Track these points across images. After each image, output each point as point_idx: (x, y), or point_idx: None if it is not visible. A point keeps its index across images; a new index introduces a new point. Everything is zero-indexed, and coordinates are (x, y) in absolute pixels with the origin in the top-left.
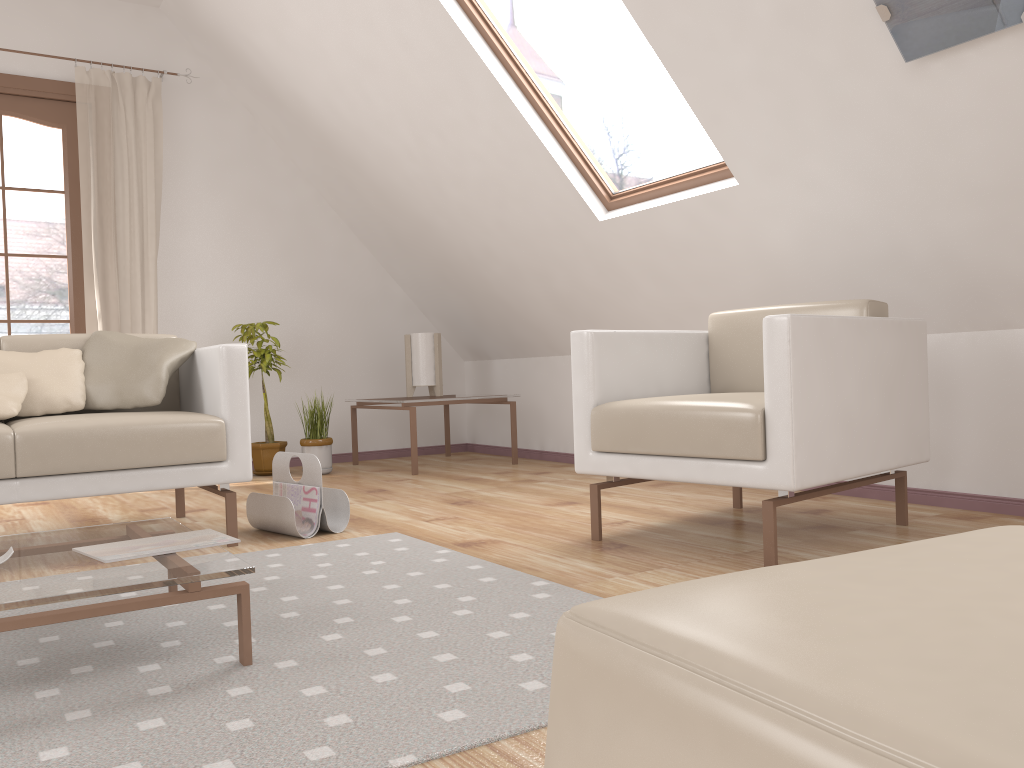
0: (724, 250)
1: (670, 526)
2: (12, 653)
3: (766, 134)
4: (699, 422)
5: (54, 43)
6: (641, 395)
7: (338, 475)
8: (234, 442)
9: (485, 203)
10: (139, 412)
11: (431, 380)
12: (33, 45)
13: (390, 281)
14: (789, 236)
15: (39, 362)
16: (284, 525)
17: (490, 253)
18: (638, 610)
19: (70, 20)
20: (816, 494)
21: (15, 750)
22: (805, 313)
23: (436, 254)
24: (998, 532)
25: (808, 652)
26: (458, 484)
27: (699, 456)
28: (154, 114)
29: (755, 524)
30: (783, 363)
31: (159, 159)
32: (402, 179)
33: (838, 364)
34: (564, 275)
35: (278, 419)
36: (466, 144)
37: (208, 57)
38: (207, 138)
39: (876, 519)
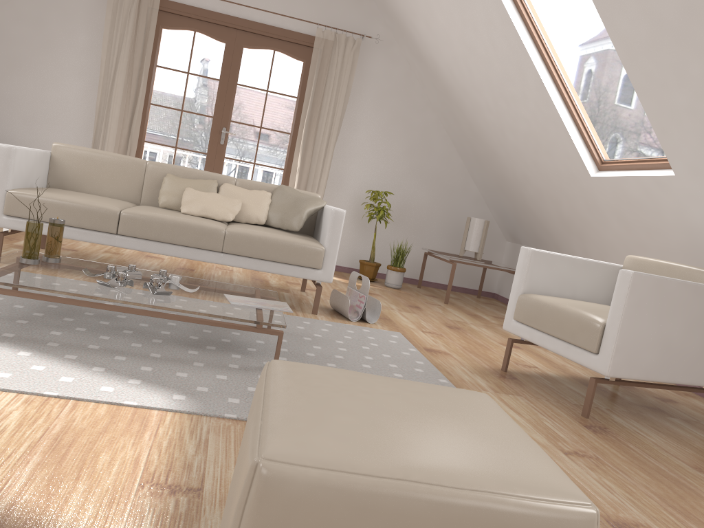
0: (663, 214)
1: (557, 378)
2: (190, 332)
3: (693, 148)
4: (569, 320)
5: (310, 13)
6: (558, 294)
7: (402, 291)
8: (327, 260)
9: (527, 148)
10: (287, 233)
11: (476, 249)
12: (299, 13)
13: (470, 181)
14: (703, 216)
15: (250, 195)
16: (343, 311)
17: (527, 179)
18: (279, 364)
19: (321, 0)
20: (634, 384)
21: (170, 368)
22: (681, 271)
23: (497, 171)
24: (457, 390)
25: (287, 383)
26: (464, 316)
27: (564, 340)
28: (353, 59)
29: (613, 393)
30: (621, 300)
31: (350, 86)
32: (483, 122)
33: (668, 310)
34: (567, 204)
35: (381, 249)
36: (520, 110)
37: (391, 28)
38: (380, 76)
39: (700, 417)
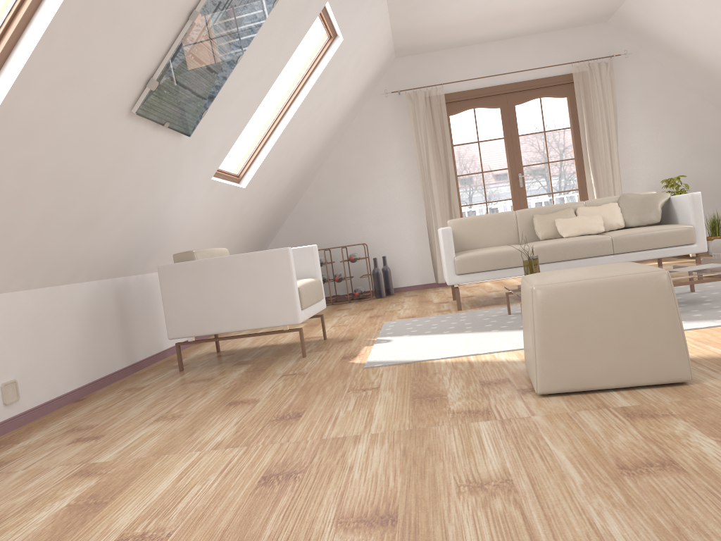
0: None
1: None
2: None
3: None
4: None
5: (560, 57)
6: None
7: None
8: (698, 235)
9: None
10: (650, 226)
11: None
12: (551, 61)
13: None
14: None
15: (603, 210)
16: None
17: None
18: None
19: (566, 43)
20: None
21: (684, 315)
22: None
23: None
24: None
25: None
26: None
27: None
28: (610, 79)
29: None
30: None
31: (614, 101)
32: None
33: None
34: None
35: None
36: None
37: (634, 40)
38: (636, 83)
39: None
